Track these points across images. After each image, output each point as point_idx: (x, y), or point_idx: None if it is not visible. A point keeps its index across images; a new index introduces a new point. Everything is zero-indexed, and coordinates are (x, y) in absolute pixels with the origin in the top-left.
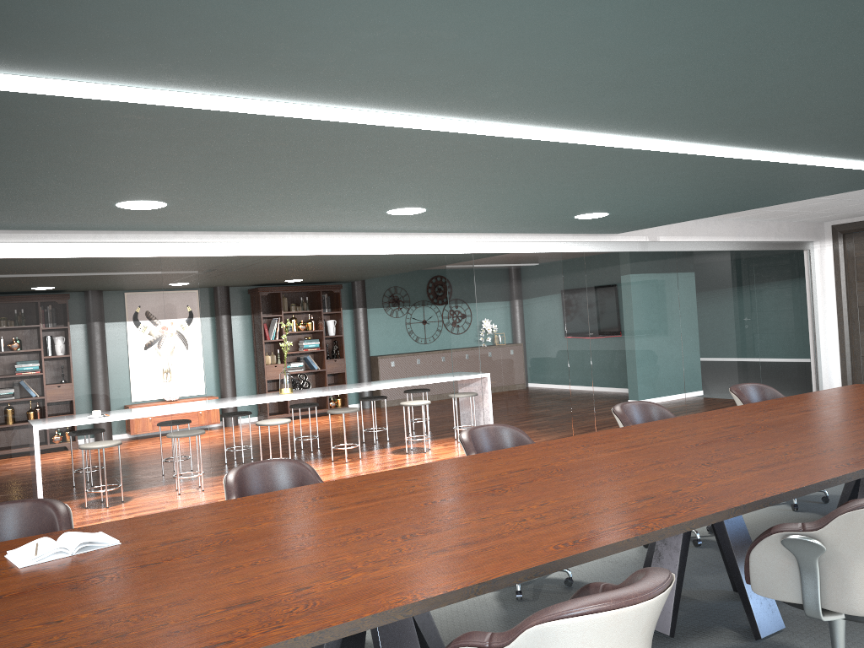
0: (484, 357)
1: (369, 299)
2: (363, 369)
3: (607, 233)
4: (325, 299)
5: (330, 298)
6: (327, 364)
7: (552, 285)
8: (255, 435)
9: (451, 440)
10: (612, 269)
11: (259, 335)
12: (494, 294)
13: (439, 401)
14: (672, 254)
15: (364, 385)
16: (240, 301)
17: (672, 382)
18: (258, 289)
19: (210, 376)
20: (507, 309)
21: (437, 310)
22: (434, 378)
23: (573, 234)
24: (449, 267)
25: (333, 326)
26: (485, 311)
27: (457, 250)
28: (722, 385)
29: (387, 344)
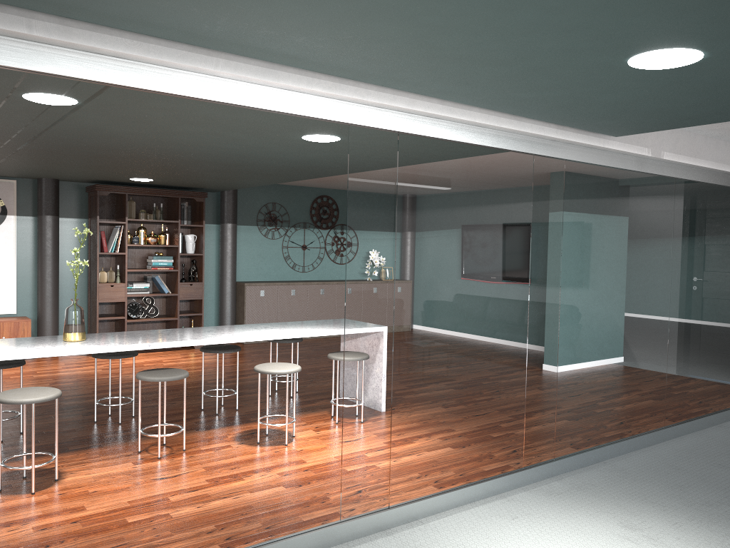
0: (401, 320)
1: (241, 215)
2: (226, 296)
3: (605, 132)
4: (184, 208)
5: (192, 208)
6: (181, 288)
7: (516, 206)
8: (64, 378)
9: (326, 417)
10: (599, 193)
11: (94, 245)
12: (426, 211)
13: (313, 340)
14: (671, 182)
15: (205, 333)
16: (75, 201)
17: (654, 367)
18: (96, 187)
19: (26, 292)
20: (446, 238)
21: (320, 234)
22: (309, 329)
23: (557, 127)
24: (354, 152)
25: (193, 242)
26: (410, 239)
27: (372, 121)
28: (706, 371)
29: (258, 269)
